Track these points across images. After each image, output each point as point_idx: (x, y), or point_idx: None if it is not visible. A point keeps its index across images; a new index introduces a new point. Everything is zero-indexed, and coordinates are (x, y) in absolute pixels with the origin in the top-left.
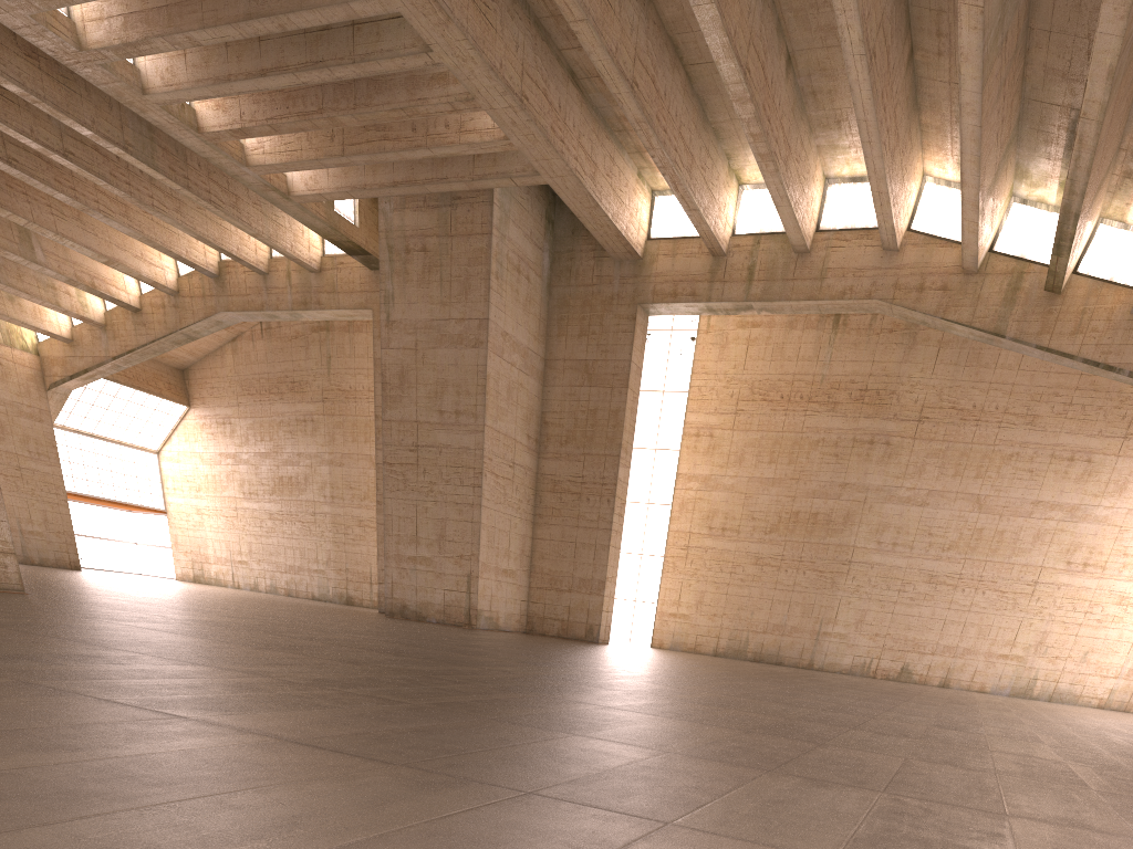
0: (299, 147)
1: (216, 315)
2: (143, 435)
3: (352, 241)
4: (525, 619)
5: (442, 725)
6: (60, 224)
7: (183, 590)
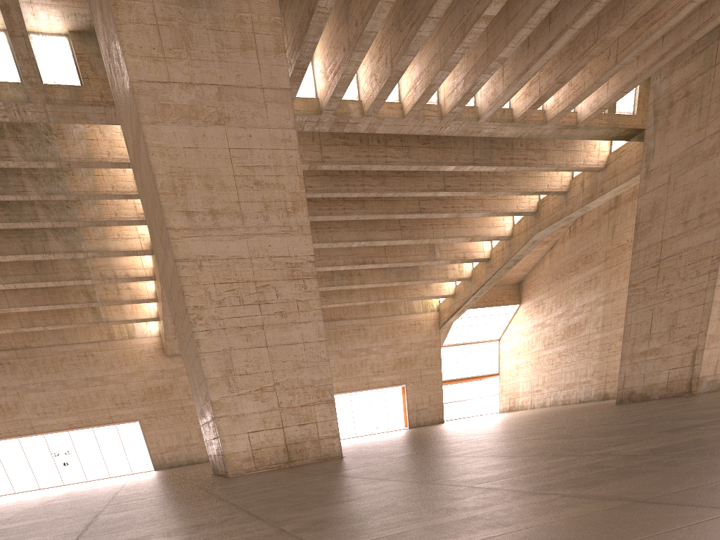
0: (582, 83)
1: (532, 238)
2: (491, 332)
3: (628, 128)
4: None
5: None
6: (447, 232)
7: (478, 423)
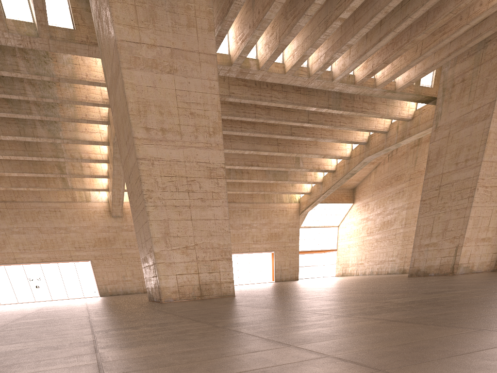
0: (399, 65)
1: (363, 160)
2: (333, 220)
3: (427, 96)
4: (493, 263)
5: (214, 347)
6: (308, 150)
7: (321, 281)
